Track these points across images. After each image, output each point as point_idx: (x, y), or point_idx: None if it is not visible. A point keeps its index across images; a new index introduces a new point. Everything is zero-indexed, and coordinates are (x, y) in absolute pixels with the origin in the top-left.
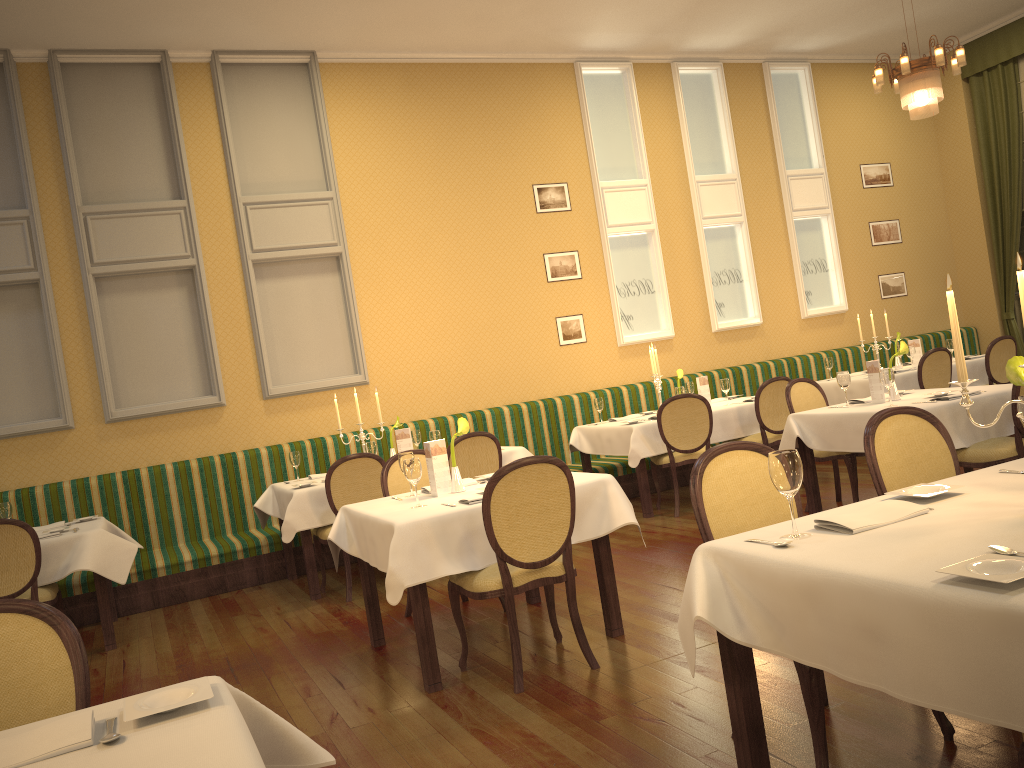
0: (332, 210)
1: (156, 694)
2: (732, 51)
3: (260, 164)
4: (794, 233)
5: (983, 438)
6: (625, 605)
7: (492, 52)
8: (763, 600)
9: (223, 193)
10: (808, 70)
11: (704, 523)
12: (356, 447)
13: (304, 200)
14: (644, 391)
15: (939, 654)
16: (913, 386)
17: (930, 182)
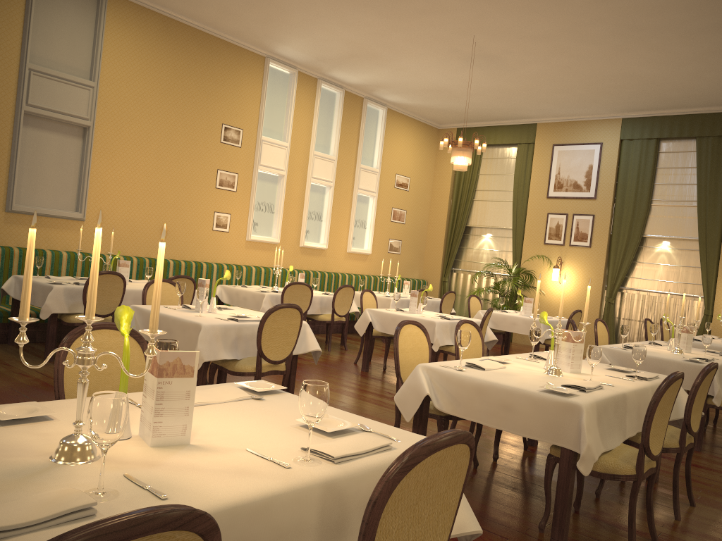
0: (91, 95)
1: (249, 383)
2: (352, 85)
3: (47, 44)
4: (356, 201)
5: None
6: None
7: (221, 31)
8: (451, 391)
9: (15, 55)
10: (385, 111)
11: (397, 355)
12: (67, 262)
13: (73, 81)
14: (255, 272)
15: (535, 417)
16: (404, 306)
17: (425, 195)
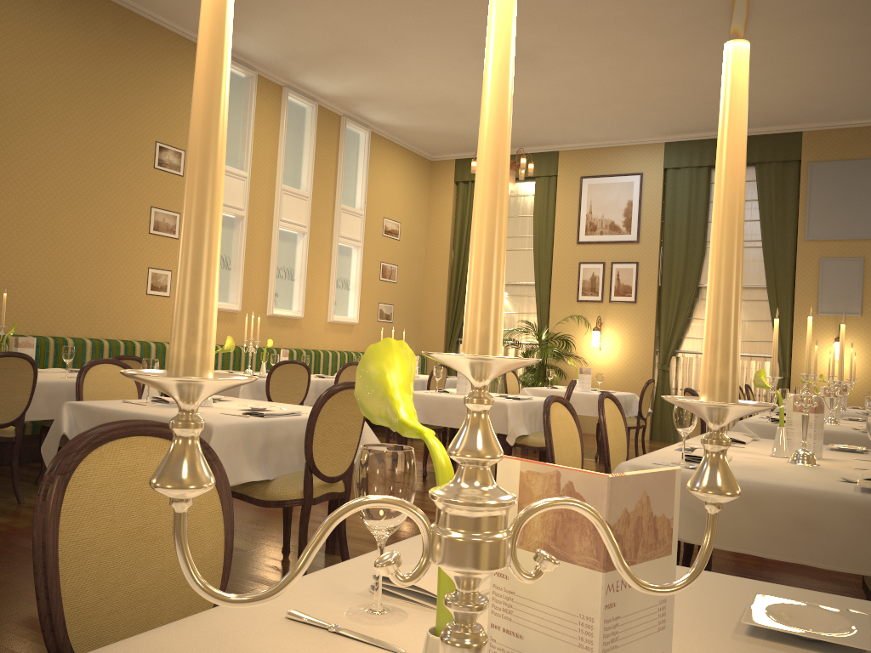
0: None
1: None
2: (327, 98)
3: None
4: (337, 253)
5: (534, 430)
6: (311, 530)
7: (151, 9)
8: (692, 504)
9: None
10: (369, 135)
11: (553, 453)
12: None
13: None
14: None
15: (864, 537)
16: (418, 389)
17: (419, 245)
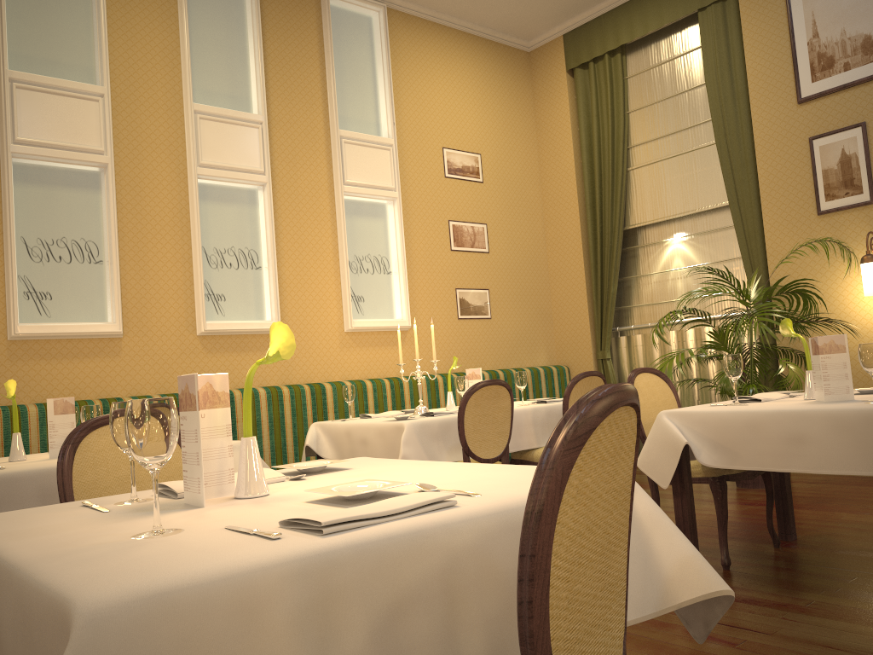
0: None
1: None
2: None
3: None
4: (343, 213)
5: None
6: None
7: None
8: None
9: None
10: (383, 13)
11: None
12: None
13: None
14: (40, 418)
15: None
16: (457, 439)
17: (527, 188)
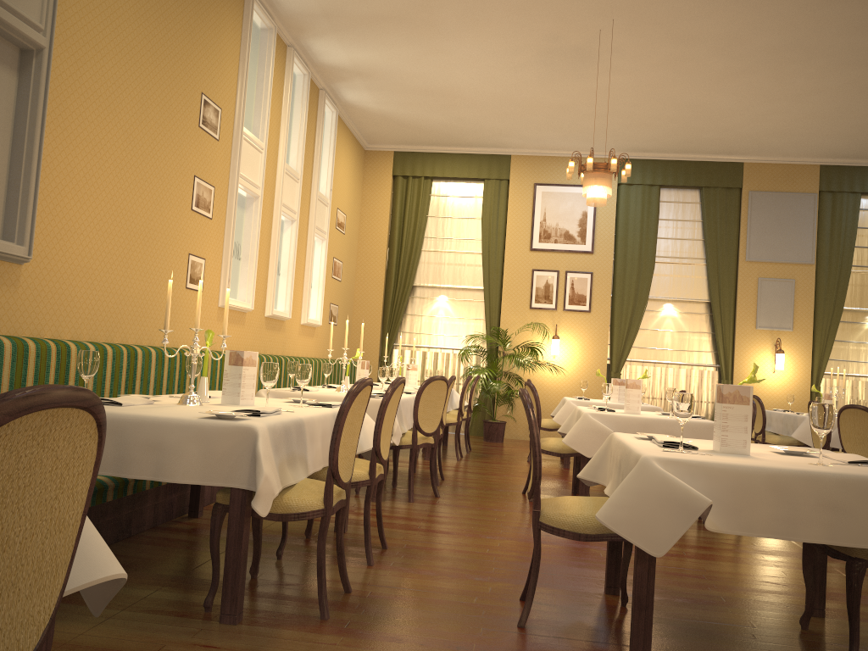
0: None
1: None
2: (318, 67)
3: None
4: (313, 246)
5: None
6: (712, 587)
7: None
8: None
9: None
10: (336, 114)
11: None
12: (11, 362)
13: None
14: None
15: None
16: None
17: (355, 241)
